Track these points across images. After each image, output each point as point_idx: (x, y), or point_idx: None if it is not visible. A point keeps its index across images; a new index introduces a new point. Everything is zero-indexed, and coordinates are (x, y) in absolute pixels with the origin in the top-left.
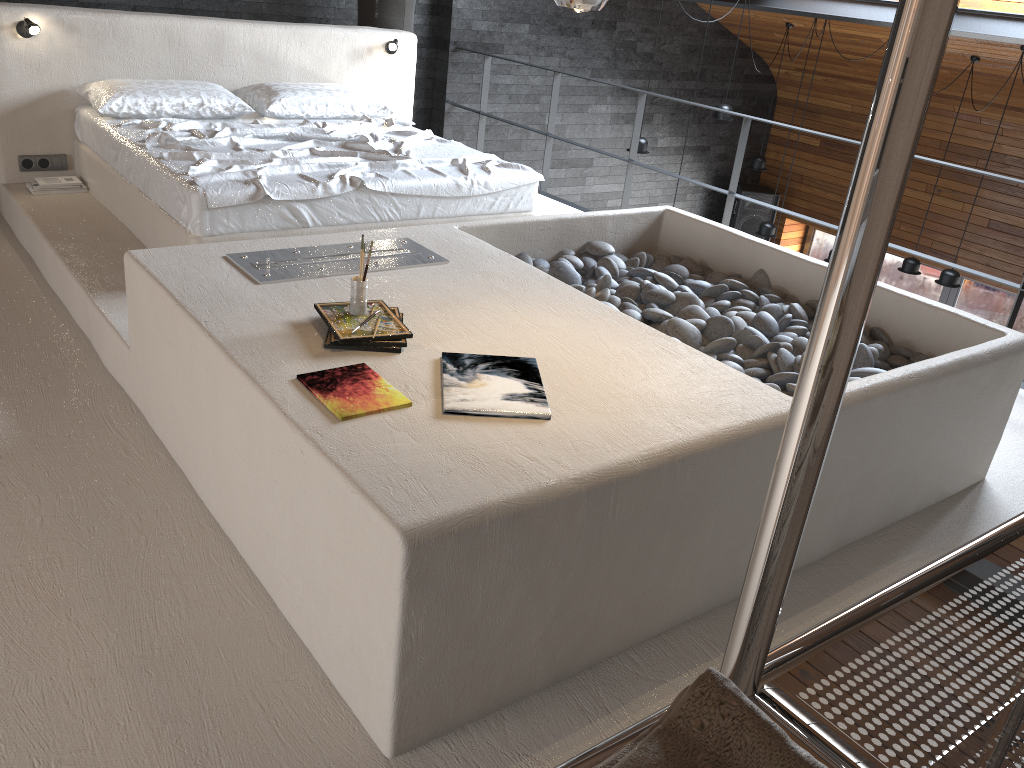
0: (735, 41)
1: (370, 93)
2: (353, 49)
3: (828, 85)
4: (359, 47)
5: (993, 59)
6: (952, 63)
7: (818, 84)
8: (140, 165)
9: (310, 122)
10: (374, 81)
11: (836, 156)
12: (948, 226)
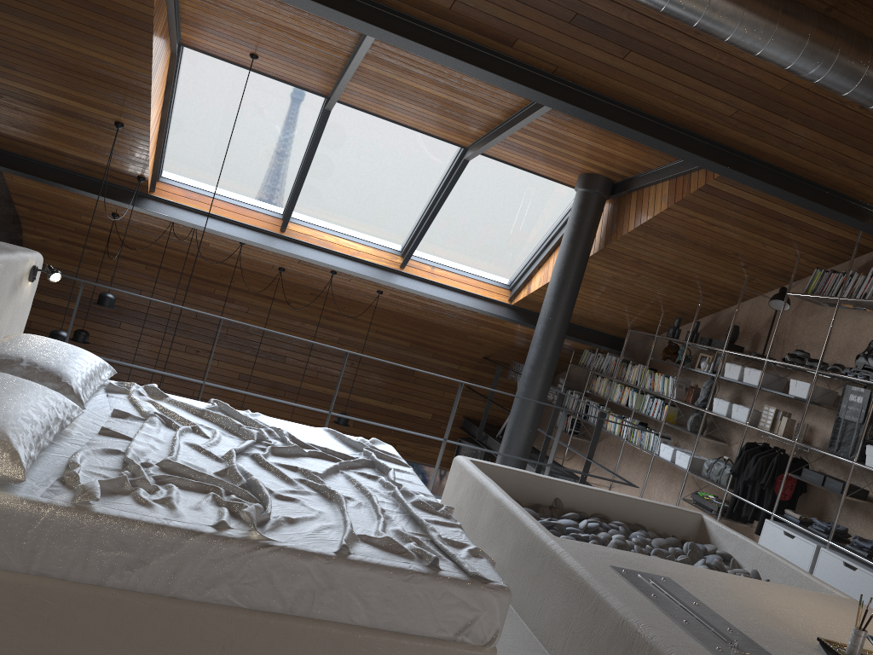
0: (13, 208)
1: (7, 334)
2: (14, 279)
3: (92, 257)
4: (17, 276)
5: (296, 272)
6: (254, 267)
7: (80, 255)
8: (288, 571)
9: (156, 417)
10: (13, 317)
11: (95, 319)
12: (207, 378)
